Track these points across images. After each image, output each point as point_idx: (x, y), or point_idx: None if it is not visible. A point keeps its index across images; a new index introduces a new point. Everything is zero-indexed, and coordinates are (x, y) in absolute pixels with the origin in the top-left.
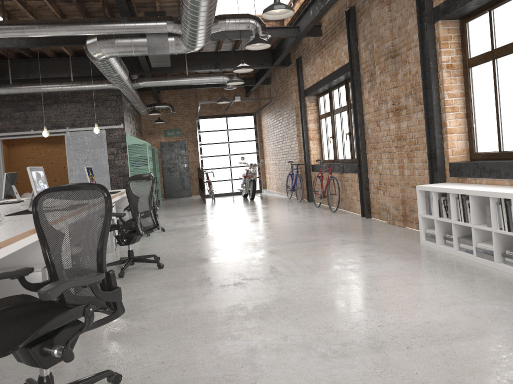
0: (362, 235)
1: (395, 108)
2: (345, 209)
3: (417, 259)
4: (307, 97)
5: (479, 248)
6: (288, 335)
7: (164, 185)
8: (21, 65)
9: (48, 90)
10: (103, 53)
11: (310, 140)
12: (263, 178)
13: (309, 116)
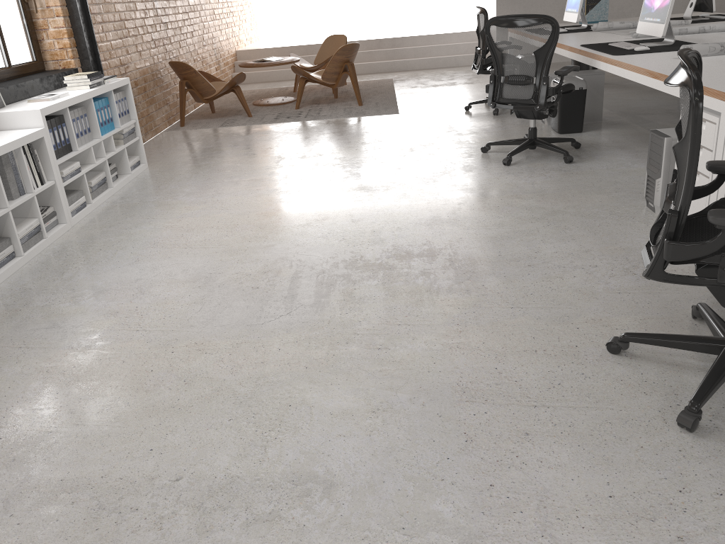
0: None
1: None
2: None
3: (68, 282)
4: None
5: (23, 238)
6: (374, 186)
7: None
8: None
9: None
10: None
11: None
12: None
13: None
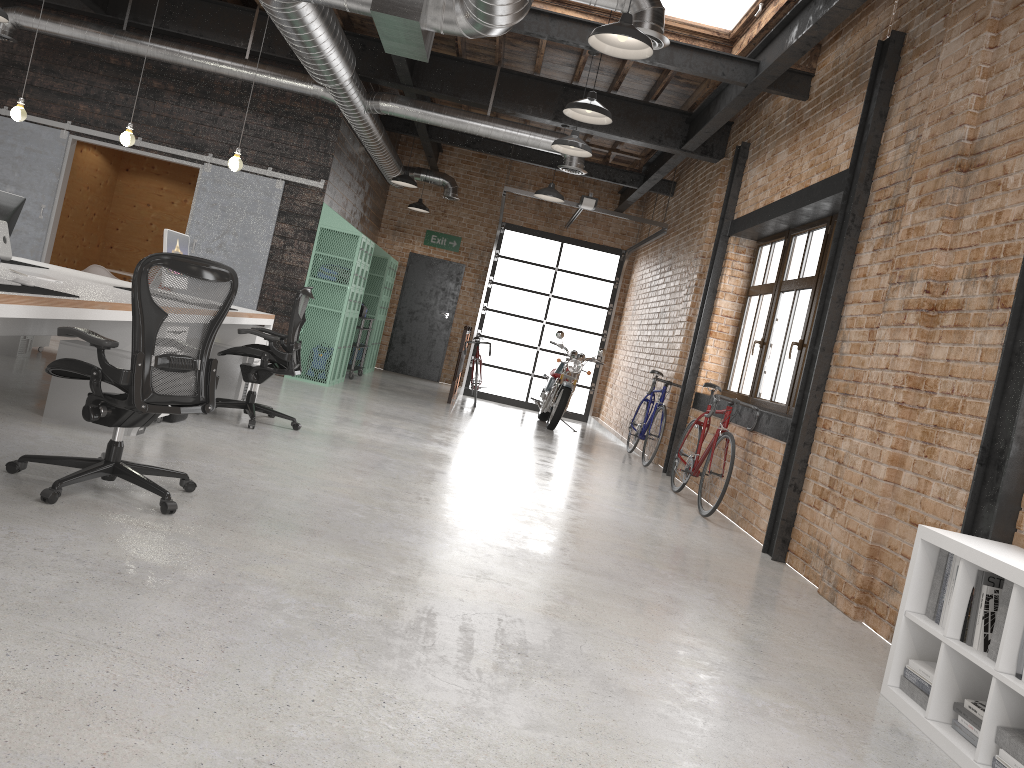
0: (735, 605)
1: (928, 302)
2: (735, 519)
3: (848, 748)
4: (735, 237)
5: None
6: None
7: (390, 341)
8: None
9: (192, 64)
10: None
11: (711, 337)
12: (598, 393)
13: (726, 282)
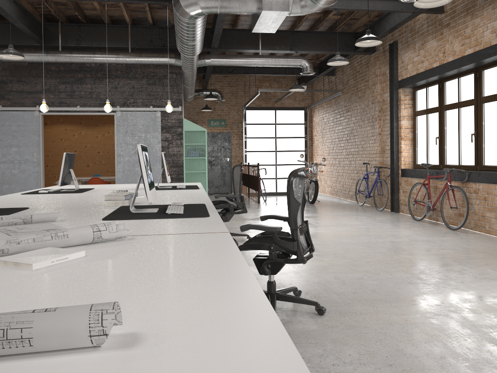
0: None
1: None
2: (467, 227)
3: None
4: (402, 89)
5: None
6: None
7: None
8: (72, 30)
9: (102, 61)
10: (201, 6)
11: (402, 140)
12: None
13: (403, 112)
